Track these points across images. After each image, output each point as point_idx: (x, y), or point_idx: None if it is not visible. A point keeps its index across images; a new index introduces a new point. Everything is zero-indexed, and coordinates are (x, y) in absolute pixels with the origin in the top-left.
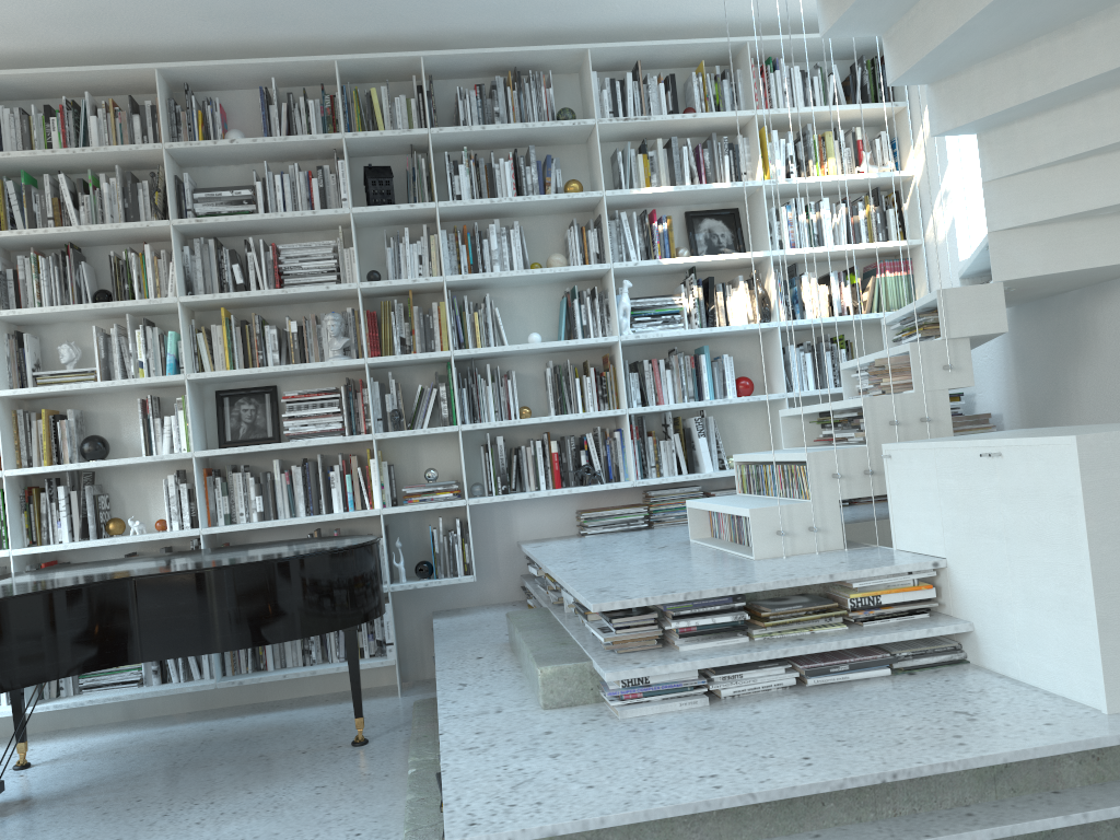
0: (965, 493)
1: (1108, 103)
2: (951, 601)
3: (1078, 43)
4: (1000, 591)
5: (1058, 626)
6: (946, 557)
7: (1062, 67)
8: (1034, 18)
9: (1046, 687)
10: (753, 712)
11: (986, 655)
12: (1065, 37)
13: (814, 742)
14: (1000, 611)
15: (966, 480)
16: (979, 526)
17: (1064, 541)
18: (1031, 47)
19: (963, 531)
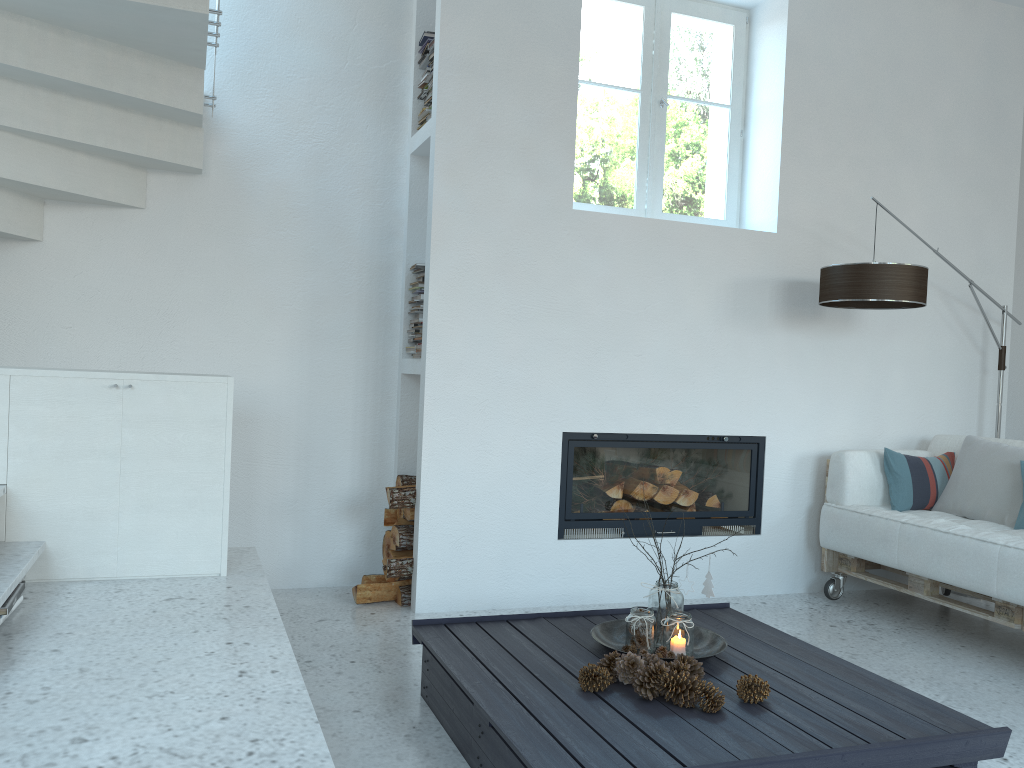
0: (62, 420)
1: (45, 100)
2: (5, 526)
3: (66, 47)
4: (101, 504)
5: (181, 521)
6: (8, 483)
7: (49, 57)
8: (73, 14)
9: (153, 574)
10: (53, 652)
11: (62, 568)
12: (56, 35)
13: (187, 638)
14: (97, 523)
15: (67, 408)
16: (80, 449)
17: (203, 455)
18: (23, 22)
19: (48, 455)
